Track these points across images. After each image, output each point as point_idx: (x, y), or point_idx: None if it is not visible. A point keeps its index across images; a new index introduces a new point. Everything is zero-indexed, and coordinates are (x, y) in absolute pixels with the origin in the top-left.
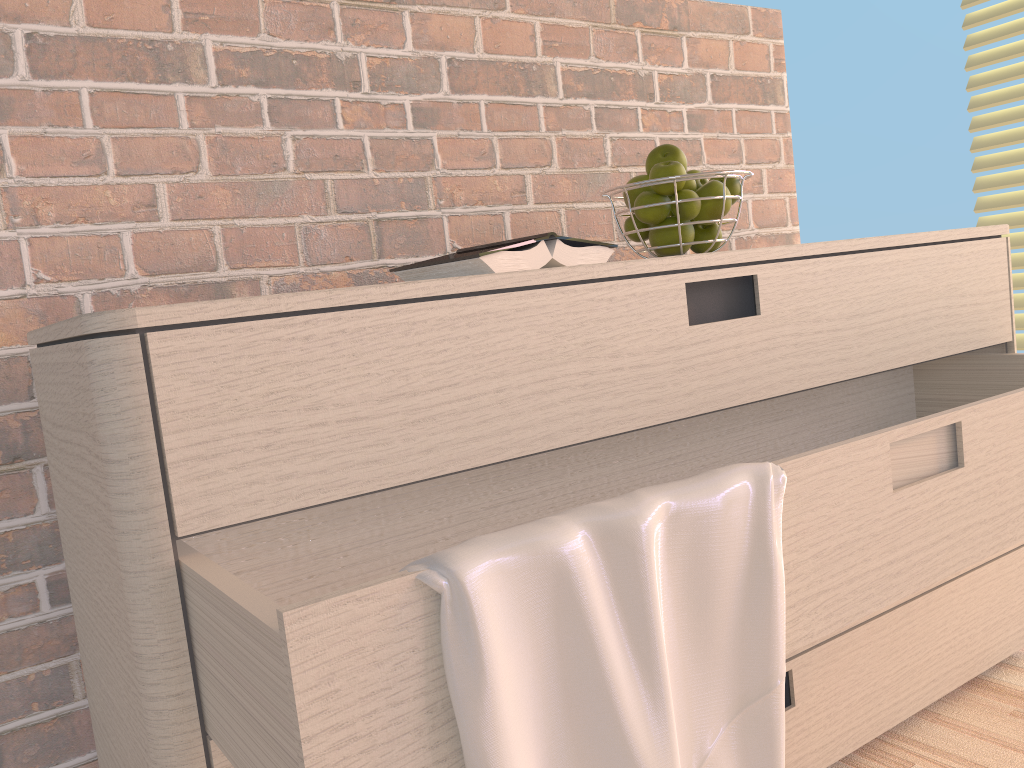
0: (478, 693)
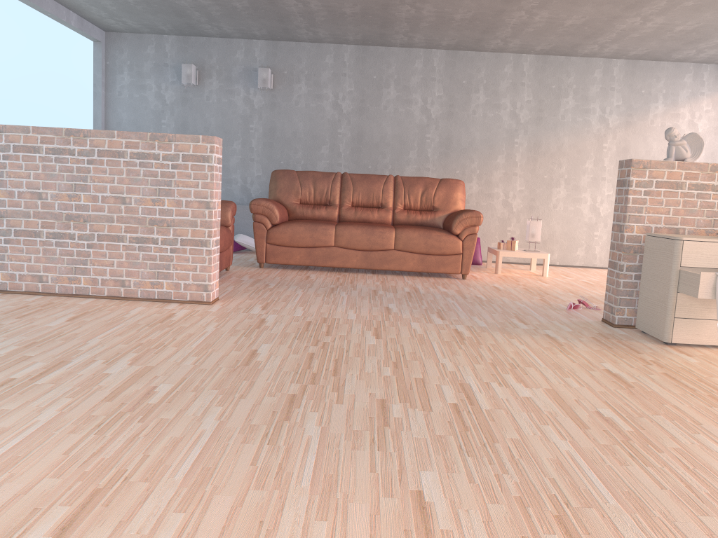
0: None
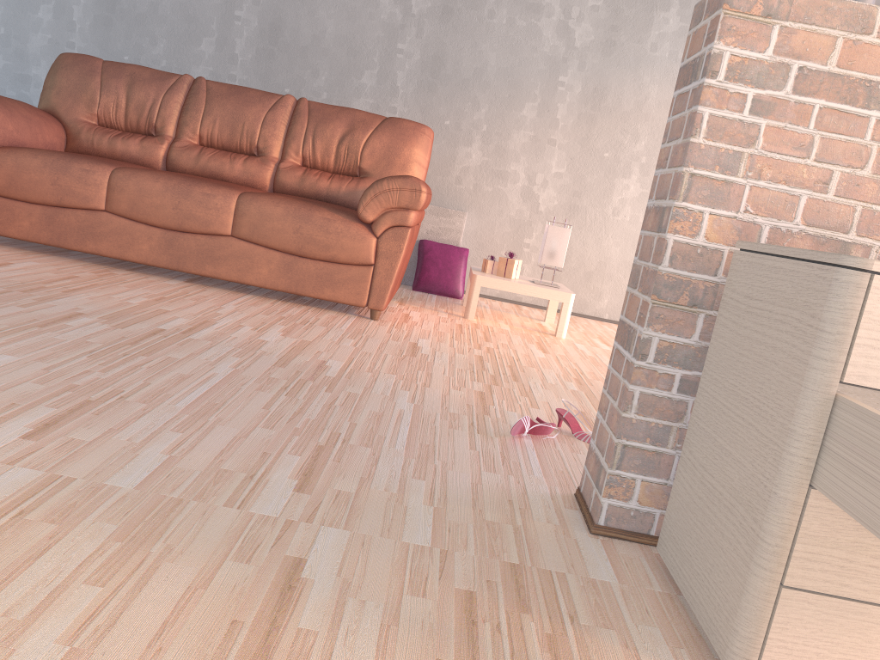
0: None
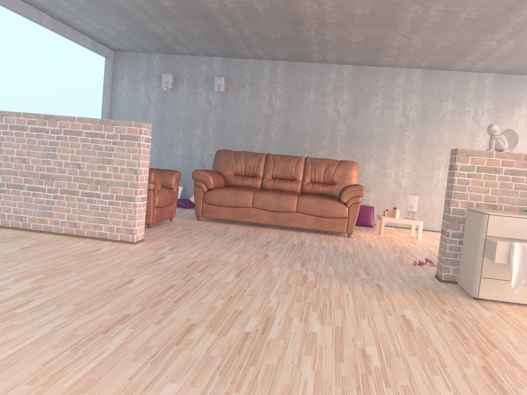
0: (512, 253)
